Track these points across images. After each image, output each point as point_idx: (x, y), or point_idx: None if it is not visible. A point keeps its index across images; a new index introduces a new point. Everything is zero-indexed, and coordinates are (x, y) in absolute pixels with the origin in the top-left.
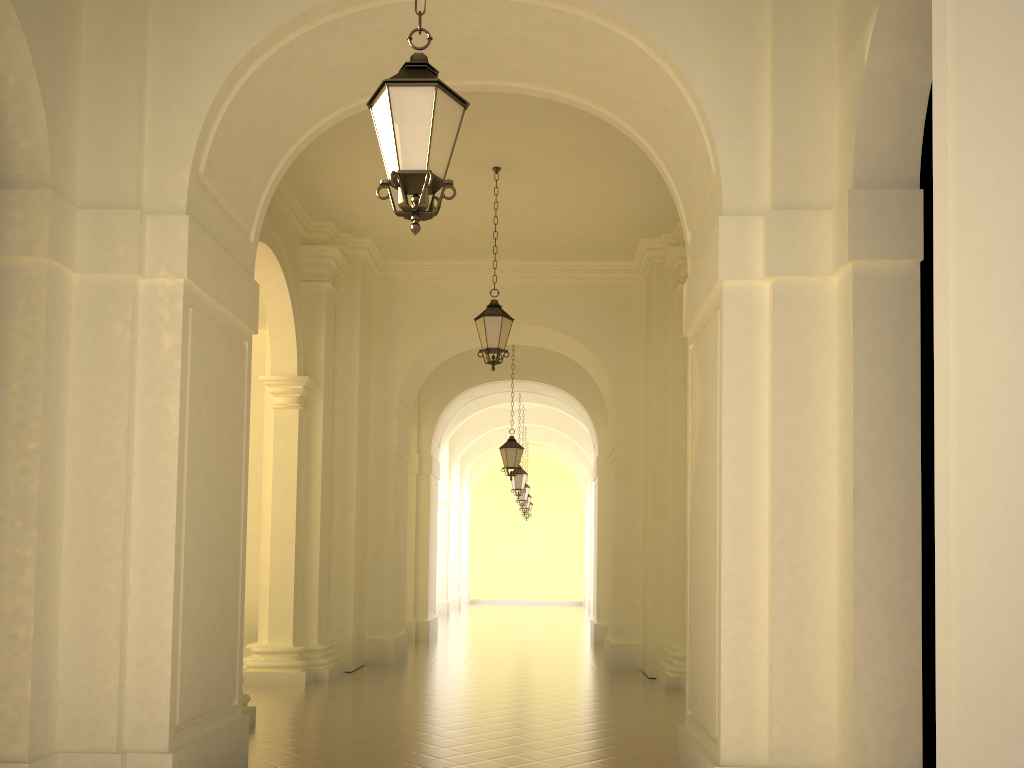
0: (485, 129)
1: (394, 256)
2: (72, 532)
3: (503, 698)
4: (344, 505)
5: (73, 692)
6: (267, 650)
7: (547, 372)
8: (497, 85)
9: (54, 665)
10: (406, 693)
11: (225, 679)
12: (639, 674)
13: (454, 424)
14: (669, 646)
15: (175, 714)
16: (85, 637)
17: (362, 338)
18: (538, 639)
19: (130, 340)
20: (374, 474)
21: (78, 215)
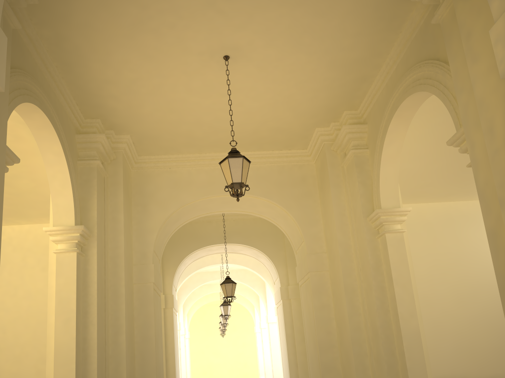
0: (222, 10)
1: (145, 152)
2: None
3: None
4: (116, 328)
5: None
6: None
7: (243, 237)
8: None
9: None
10: None
11: None
12: None
13: (181, 280)
14: None
15: None
16: None
17: (125, 205)
18: None
19: None
20: (138, 304)
21: None
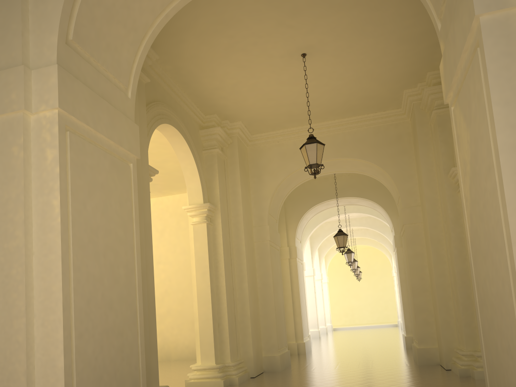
0: (290, 25)
1: (256, 131)
2: None
3: None
4: (240, 277)
5: None
6: (200, 368)
7: (357, 190)
8: None
9: None
10: None
11: None
12: (438, 367)
13: (310, 231)
14: (457, 347)
15: None
16: (4, 377)
17: (242, 179)
18: (371, 348)
19: (23, 157)
20: (258, 258)
21: None
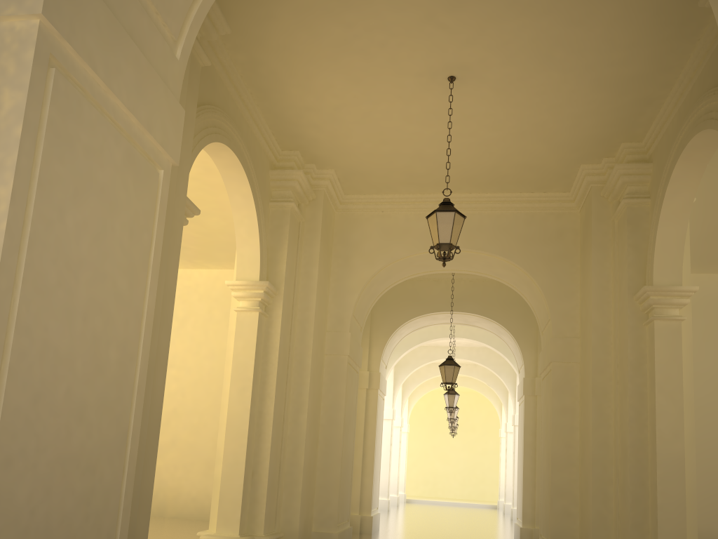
0: (444, 24)
1: (353, 190)
2: None
3: None
4: (297, 404)
5: None
6: None
7: (480, 305)
8: None
9: None
10: None
11: None
12: None
13: (399, 354)
14: None
15: None
16: None
17: (322, 257)
18: (467, 538)
19: None
20: (327, 380)
21: None
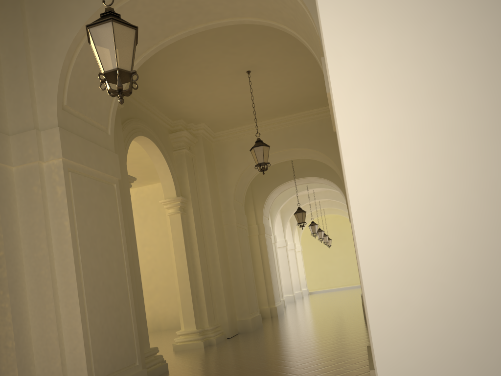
0: (234, 52)
1: (218, 129)
2: (30, 292)
3: (298, 342)
4: (213, 256)
5: (42, 370)
6: (184, 333)
7: (314, 171)
8: (212, 24)
9: (31, 358)
10: (250, 346)
11: (127, 353)
12: None
13: (278, 207)
14: None
15: (92, 375)
16: (43, 342)
17: (209, 173)
18: (334, 307)
19: (41, 193)
20: (228, 238)
21: (10, 139)
